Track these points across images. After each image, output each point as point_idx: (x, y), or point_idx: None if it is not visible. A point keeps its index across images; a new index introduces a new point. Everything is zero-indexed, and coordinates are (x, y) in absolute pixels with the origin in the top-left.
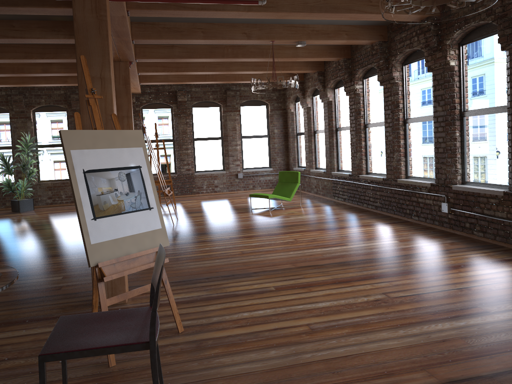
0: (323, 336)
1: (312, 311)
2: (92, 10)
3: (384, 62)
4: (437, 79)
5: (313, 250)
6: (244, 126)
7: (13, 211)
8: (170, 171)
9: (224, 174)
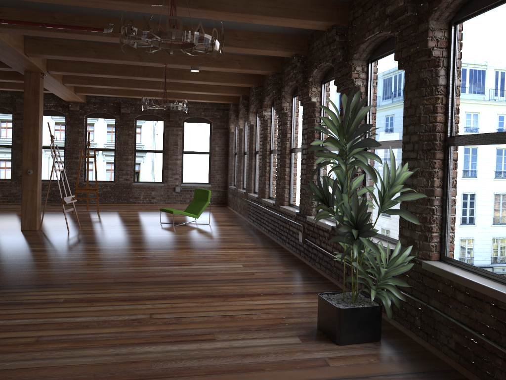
0: (36, 348)
1: (62, 324)
2: None
3: (276, 93)
4: (304, 113)
5: (154, 267)
6: (186, 141)
7: None
8: (109, 179)
9: (162, 187)
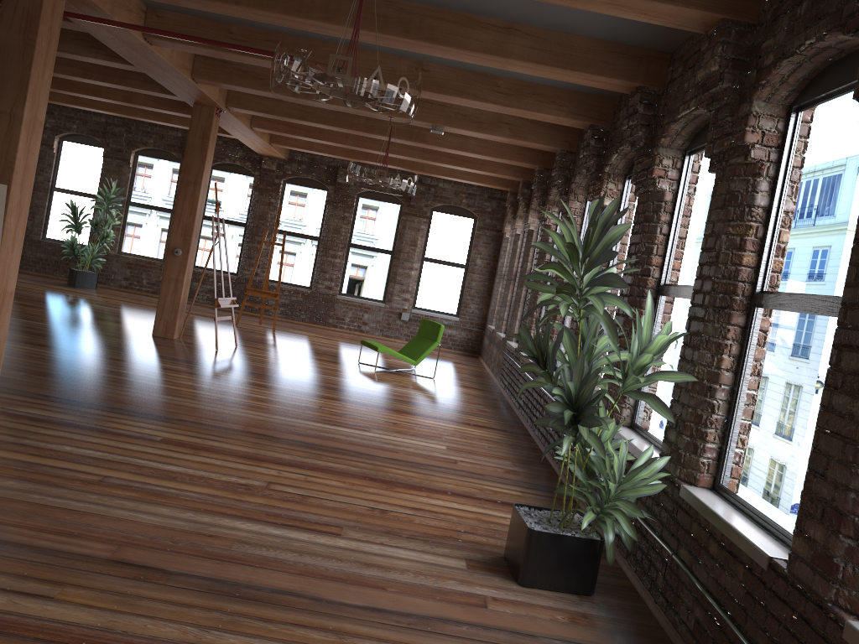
0: (95, 490)
1: (143, 469)
2: (20, 31)
3: (563, 183)
4: None
5: (311, 422)
6: (432, 242)
7: (69, 284)
8: (304, 283)
9: (381, 308)
